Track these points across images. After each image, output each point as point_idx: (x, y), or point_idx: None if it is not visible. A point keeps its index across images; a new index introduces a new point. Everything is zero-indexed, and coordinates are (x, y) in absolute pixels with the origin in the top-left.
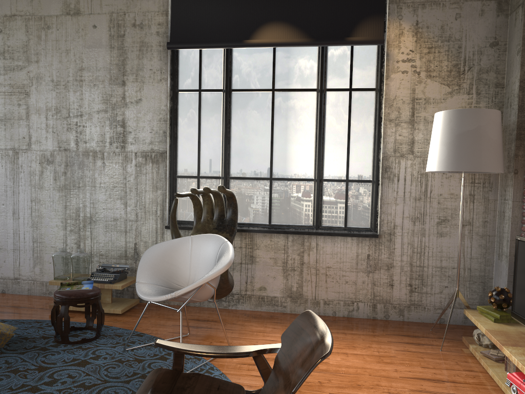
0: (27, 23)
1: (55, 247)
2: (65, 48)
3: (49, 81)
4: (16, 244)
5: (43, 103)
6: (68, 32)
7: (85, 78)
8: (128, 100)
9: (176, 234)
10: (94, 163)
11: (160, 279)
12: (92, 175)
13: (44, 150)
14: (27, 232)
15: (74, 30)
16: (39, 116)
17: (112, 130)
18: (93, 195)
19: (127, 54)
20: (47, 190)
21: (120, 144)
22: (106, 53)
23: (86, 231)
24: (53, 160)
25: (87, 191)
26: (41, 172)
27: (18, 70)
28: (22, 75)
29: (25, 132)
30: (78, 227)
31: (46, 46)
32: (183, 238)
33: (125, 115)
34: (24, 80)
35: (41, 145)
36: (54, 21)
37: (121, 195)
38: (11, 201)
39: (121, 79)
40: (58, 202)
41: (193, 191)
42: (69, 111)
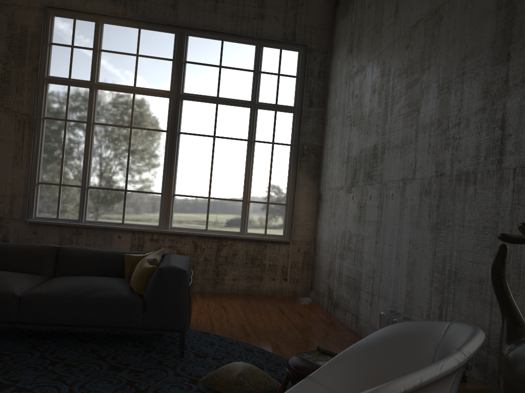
0: (426, 24)
1: (421, 307)
2: (452, 38)
3: (436, 88)
4: (394, 295)
5: (428, 117)
6: (456, 14)
7: (466, 69)
8: (511, 83)
9: (507, 321)
10: (465, 191)
11: (358, 389)
12: (461, 209)
13: (424, 177)
14: (403, 282)
15: (462, 8)
16: (424, 135)
17: (488, 137)
18: (460, 239)
19: (516, 7)
20: (421, 230)
21: (496, 158)
22: (492, 21)
23: (449, 293)
24: (429, 190)
25: (455, 233)
26: (419, 206)
27: (414, 84)
28: (416, 89)
29: (412, 157)
30: (442, 284)
31: (437, 44)
32: (438, 323)
33: (505, 109)
34: (417, 95)
35: (422, 172)
36: (446, 8)
37: (490, 241)
38: (395, 242)
39: (505, 52)
40: (428, 247)
41: (519, 228)
42: (448, 121)
